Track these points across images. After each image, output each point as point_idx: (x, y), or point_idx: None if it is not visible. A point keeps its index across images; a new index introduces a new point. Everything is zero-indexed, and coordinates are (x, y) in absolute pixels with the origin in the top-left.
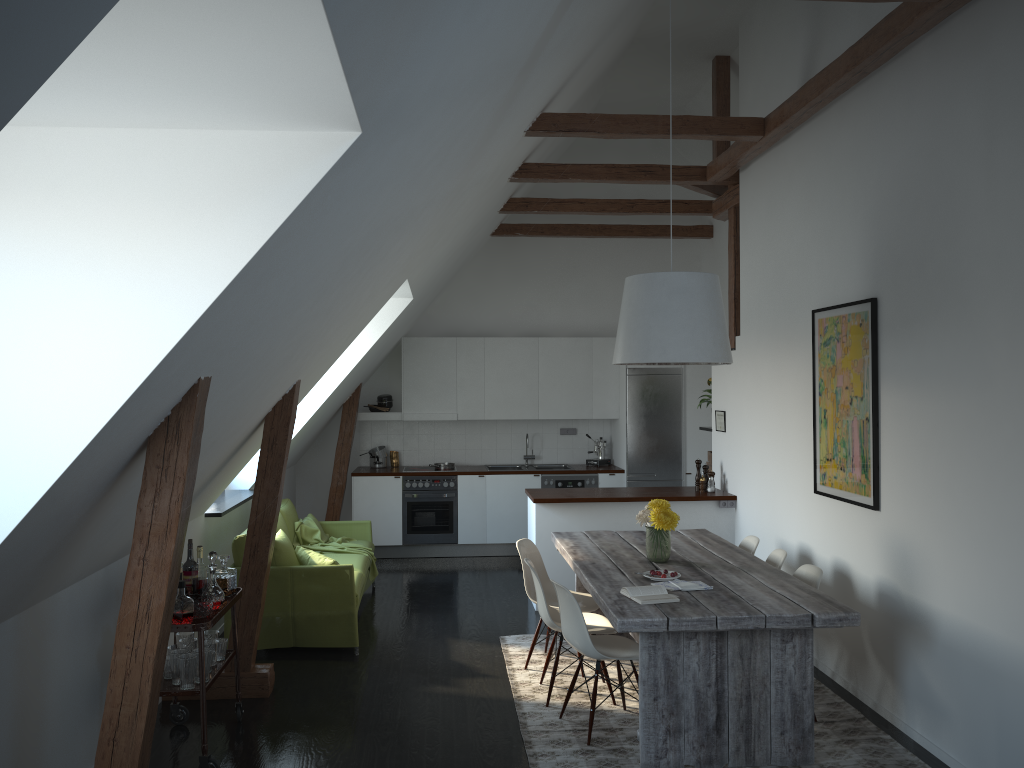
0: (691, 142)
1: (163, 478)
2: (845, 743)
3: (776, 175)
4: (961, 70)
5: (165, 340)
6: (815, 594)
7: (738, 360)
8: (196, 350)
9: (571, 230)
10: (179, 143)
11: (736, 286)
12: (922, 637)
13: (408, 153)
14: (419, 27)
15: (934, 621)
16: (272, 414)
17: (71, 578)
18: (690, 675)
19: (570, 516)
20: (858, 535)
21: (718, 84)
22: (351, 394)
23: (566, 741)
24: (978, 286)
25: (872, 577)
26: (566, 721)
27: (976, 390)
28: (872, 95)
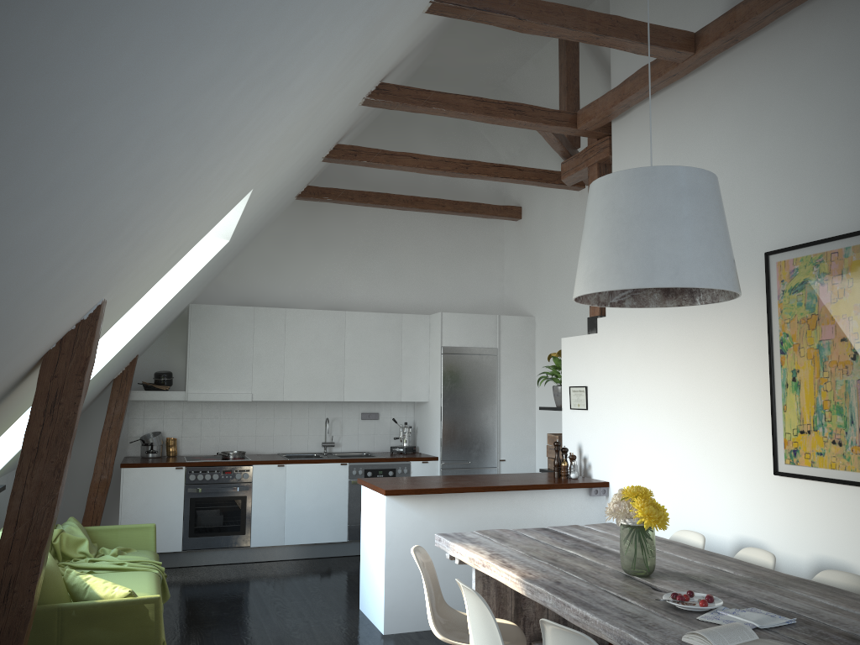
0: None
1: None
2: None
3: (682, 112)
4: None
5: None
6: None
7: (611, 327)
8: None
9: (382, 199)
10: None
11: None
12: None
13: None
14: None
15: None
16: (56, 353)
17: None
18: None
19: (427, 511)
20: None
21: (568, 42)
22: (125, 368)
23: None
24: None
25: None
26: None
27: None
28: None
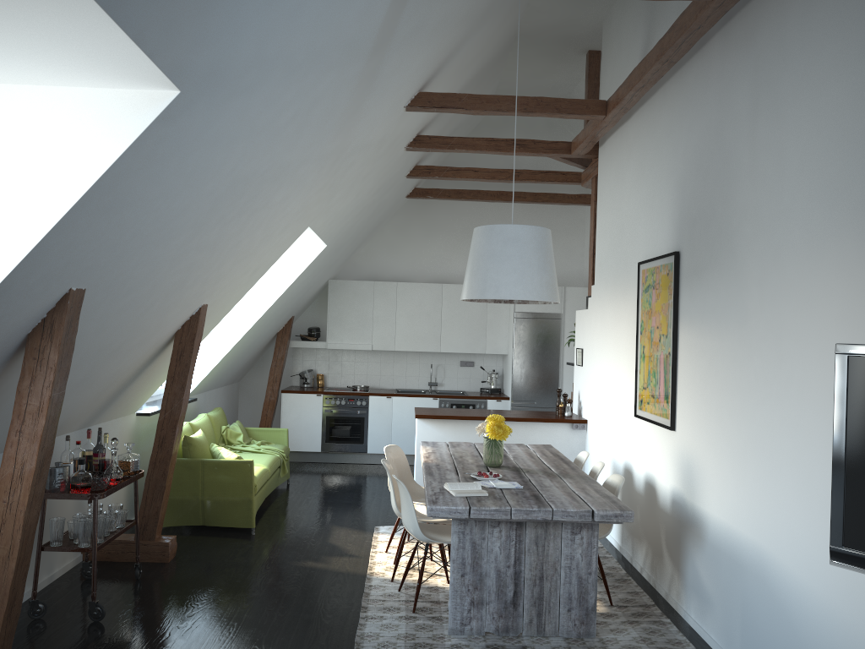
0: (578, 124)
1: (38, 367)
2: (629, 623)
3: (621, 149)
4: (738, 59)
5: (17, 252)
6: (606, 496)
7: (592, 305)
8: (55, 263)
9: (473, 195)
10: (35, 96)
11: (595, 243)
12: (698, 537)
13: (252, 114)
14: (211, 6)
15: (705, 523)
16: (181, 331)
17: None
18: (493, 557)
19: (446, 431)
20: (661, 452)
21: (590, 74)
22: (284, 325)
23: (396, 608)
24: (742, 240)
25: (668, 487)
26: (403, 593)
27: (738, 328)
28: (682, 81)
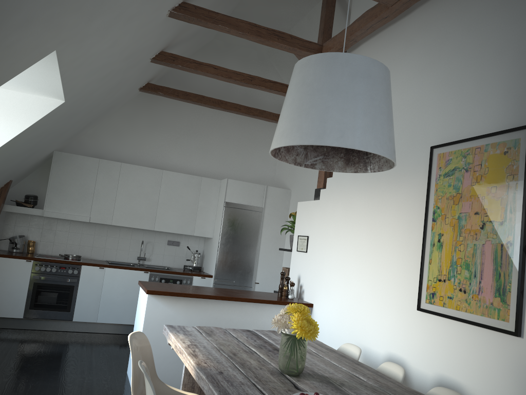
0: (286, 60)
1: None
2: None
3: (390, 46)
4: None
5: None
6: None
7: (328, 196)
8: None
9: (198, 99)
10: None
11: None
12: None
13: None
14: None
15: None
16: None
17: None
18: None
19: (177, 309)
20: (481, 358)
21: (328, 1)
22: (0, 188)
23: None
24: None
25: None
26: None
27: None
28: None
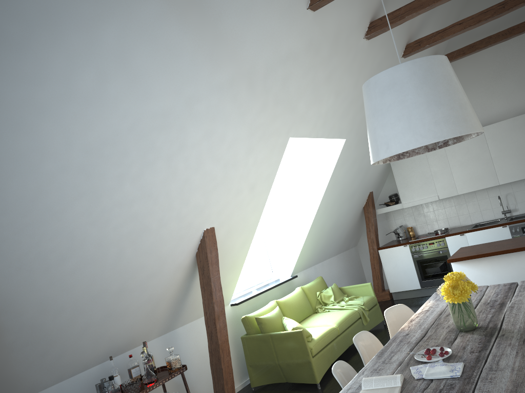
0: None
1: None
2: None
3: None
4: None
5: None
6: None
7: None
8: None
9: (486, 42)
10: None
11: None
12: None
13: (16, 98)
14: None
15: None
16: (198, 252)
17: (46, 382)
18: None
19: (482, 268)
20: None
21: None
22: (366, 200)
23: None
24: None
25: None
26: None
27: None
28: None
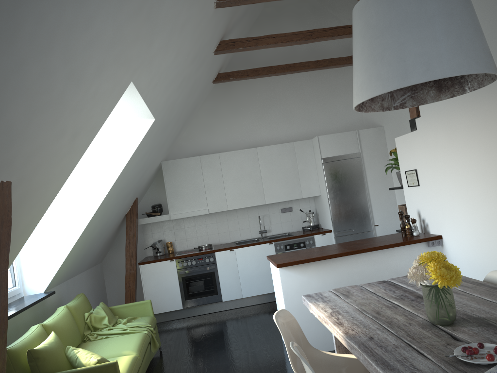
0: None
1: None
2: None
3: None
4: None
5: None
6: None
7: (425, 124)
8: None
9: (267, 71)
10: None
11: None
12: None
13: None
14: None
15: None
16: None
17: None
18: None
19: (309, 274)
20: None
21: None
22: (130, 206)
23: None
24: None
25: None
26: None
27: None
28: None
